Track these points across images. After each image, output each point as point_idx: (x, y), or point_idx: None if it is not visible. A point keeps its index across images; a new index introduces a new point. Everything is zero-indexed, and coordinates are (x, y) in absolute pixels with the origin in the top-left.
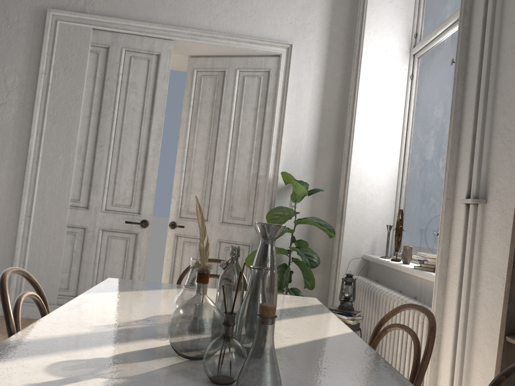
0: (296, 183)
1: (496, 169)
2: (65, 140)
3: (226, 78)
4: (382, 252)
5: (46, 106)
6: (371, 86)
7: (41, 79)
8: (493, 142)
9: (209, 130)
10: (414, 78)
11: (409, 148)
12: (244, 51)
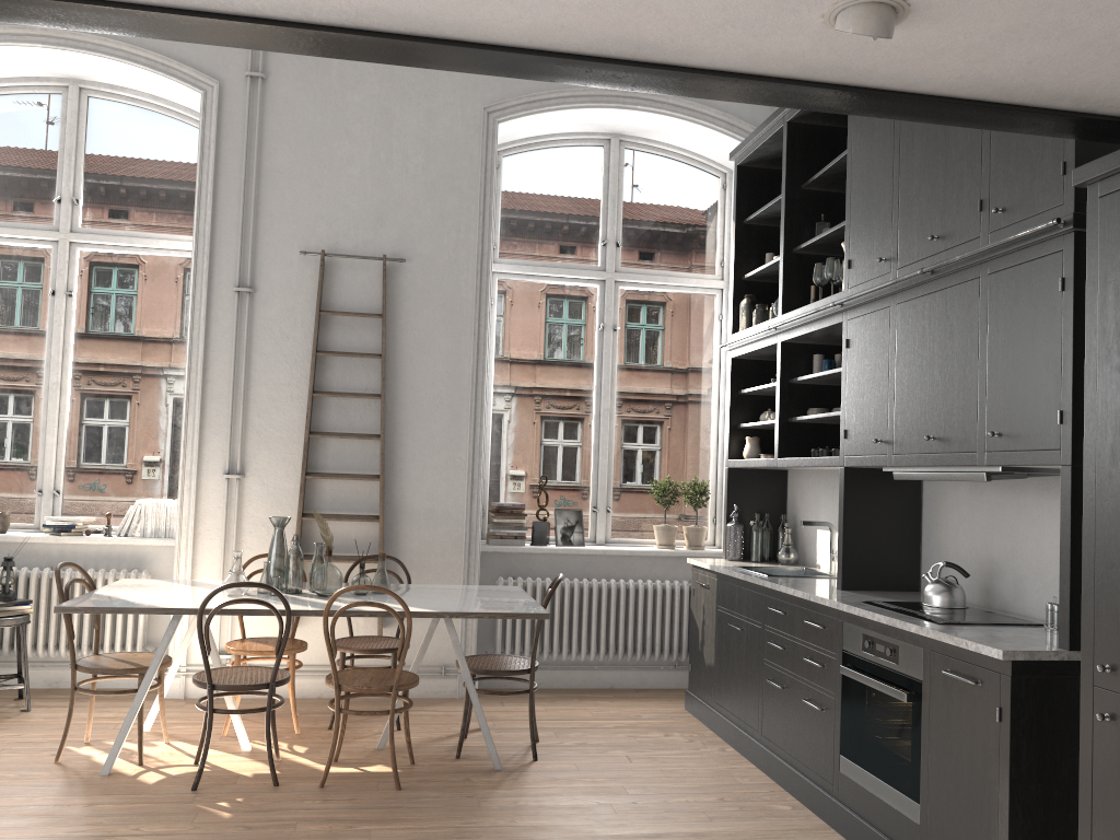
0: None
1: (253, 454)
2: None
3: None
4: None
5: None
6: None
7: None
8: (248, 434)
9: None
10: None
11: None
12: None
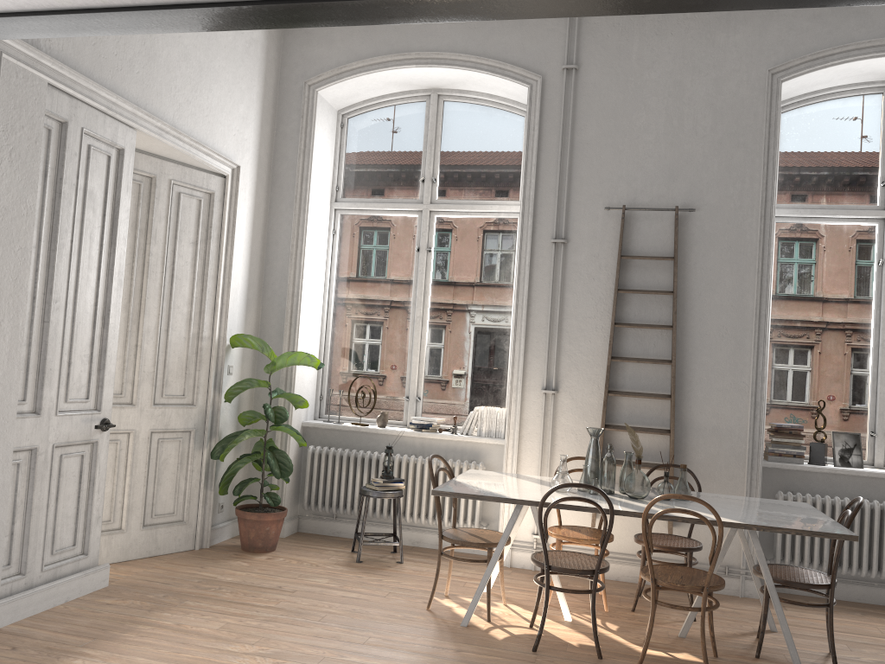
0: (289, 353)
1: (565, 374)
2: (12, 291)
3: (156, 189)
4: (311, 416)
5: None
6: (312, 238)
7: None
8: (561, 357)
9: (131, 265)
10: (338, 235)
11: (333, 307)
12: (192, 161)
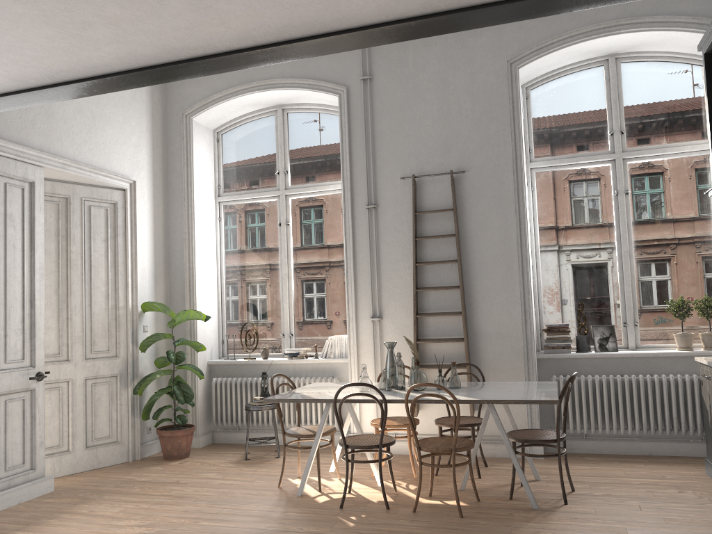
0: (183, 312)
1: (386, 304)
2: None
3: (71, 206)
4: (215, 356)
5: None
6: (200, 226)
7: None
8: (382, 293)
9: (57, 262)
10: (223, 221)
11: (225, 274)
12: (96, 182)
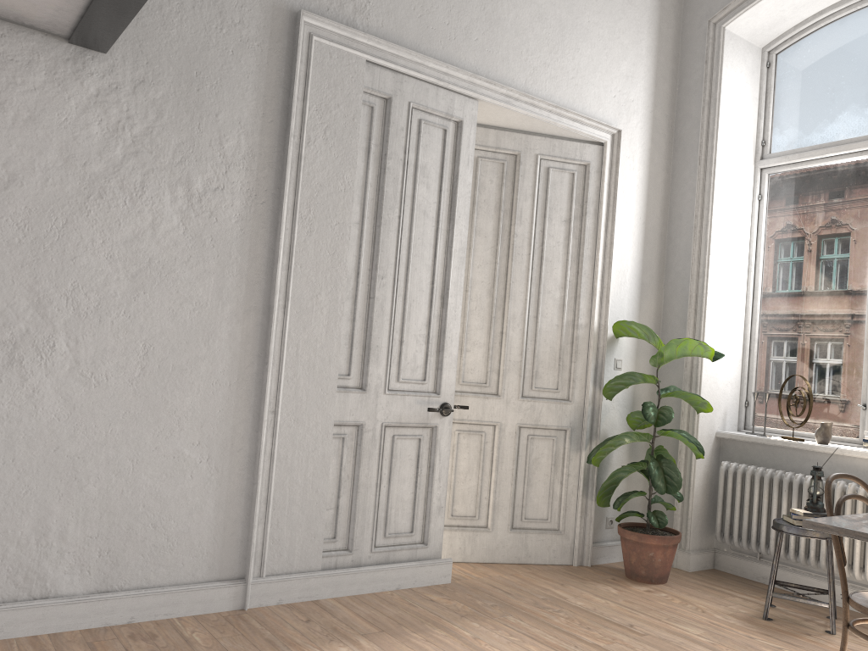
0: (676, 342)
1: None
2: (329, 265)
3: (520, 166)
4: (731, 426)
5: (297, 200)
6: (723, 206)
7: (291, 146)
8: None
9: (494, 248)
10: (765, 200)
11: (761, 291)
12: (558, 130)
